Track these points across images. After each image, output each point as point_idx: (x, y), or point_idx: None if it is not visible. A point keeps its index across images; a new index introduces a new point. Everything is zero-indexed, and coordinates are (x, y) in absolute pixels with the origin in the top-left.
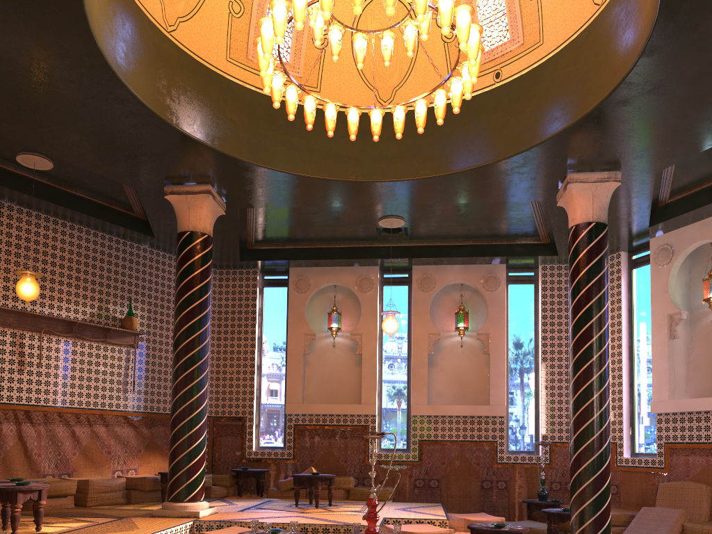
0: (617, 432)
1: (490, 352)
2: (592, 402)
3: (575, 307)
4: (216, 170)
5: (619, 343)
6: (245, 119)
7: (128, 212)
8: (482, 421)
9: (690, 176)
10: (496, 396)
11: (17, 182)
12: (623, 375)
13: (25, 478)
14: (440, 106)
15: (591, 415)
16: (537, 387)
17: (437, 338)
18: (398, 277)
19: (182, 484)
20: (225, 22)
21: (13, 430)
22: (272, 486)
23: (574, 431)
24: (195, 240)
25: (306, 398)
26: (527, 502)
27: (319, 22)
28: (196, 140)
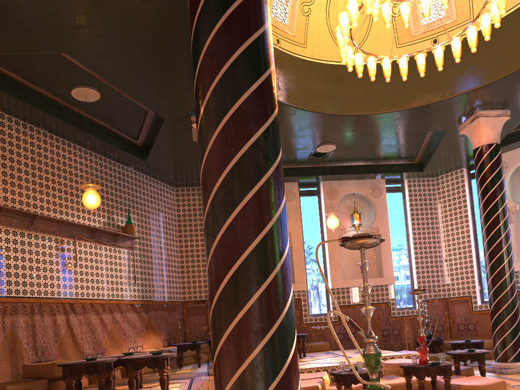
0: (471, 289)
1: None
2: (506, 264)
3: (487, 201)
4: None
5: (467, 229)
6: None
7: (133, 139)
8: (379, 288)
9: None
10: (387, 271)
11: (59, 112)
12: (472, 250)
13: (74, 359)
14: (441, 57)
15: (506, 272)
16: (411, 263)
17: (343, 233)
18: (310, 190)
19: None
20: None
21: (63, 320)
22: None
23: (494, 284)
24: None
25: None
26: None
27: None
28: None
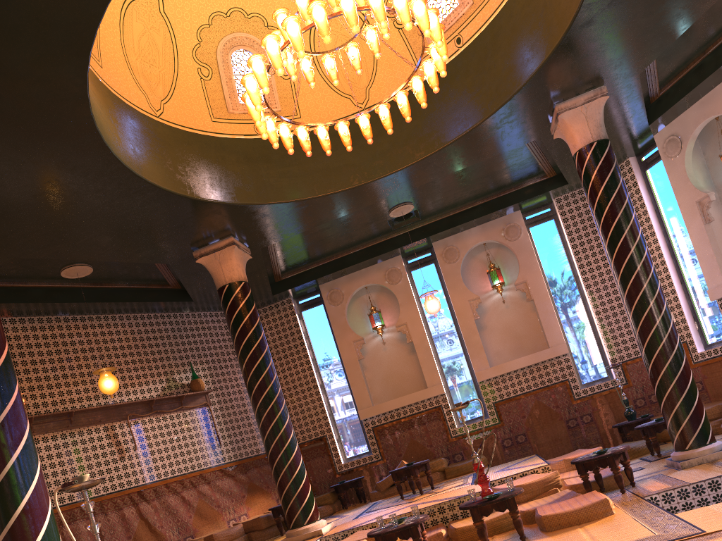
0: (684, 331)
1: (533, 297)
2: (650, 310)
3: (604, 227)
4: (234, 221)
5: (656, 246)
6: (245, 167)
7: (164, 287)
8: (548, 364)
9: (674, 64)
10: (553, 337)
11: (65, 295)
12: (671, 275)
13: None
14: (419, 91)
15: (653, 322)
16: (590, 315)
17: (478, 303)
18: (421, 258)
19: (298, 510)
20: (200, 88)
21: (134, 512)
22: (371, 490)
23: (642, 342)
24: (235, 290)
25: (374, 399)
26: (617, 426)
27: (289, 59)
28: (211, 201)
